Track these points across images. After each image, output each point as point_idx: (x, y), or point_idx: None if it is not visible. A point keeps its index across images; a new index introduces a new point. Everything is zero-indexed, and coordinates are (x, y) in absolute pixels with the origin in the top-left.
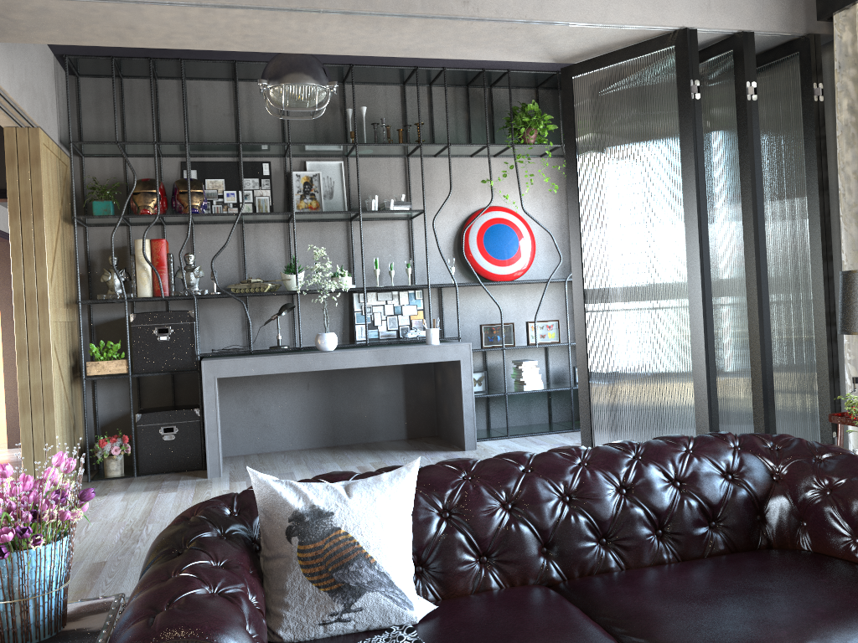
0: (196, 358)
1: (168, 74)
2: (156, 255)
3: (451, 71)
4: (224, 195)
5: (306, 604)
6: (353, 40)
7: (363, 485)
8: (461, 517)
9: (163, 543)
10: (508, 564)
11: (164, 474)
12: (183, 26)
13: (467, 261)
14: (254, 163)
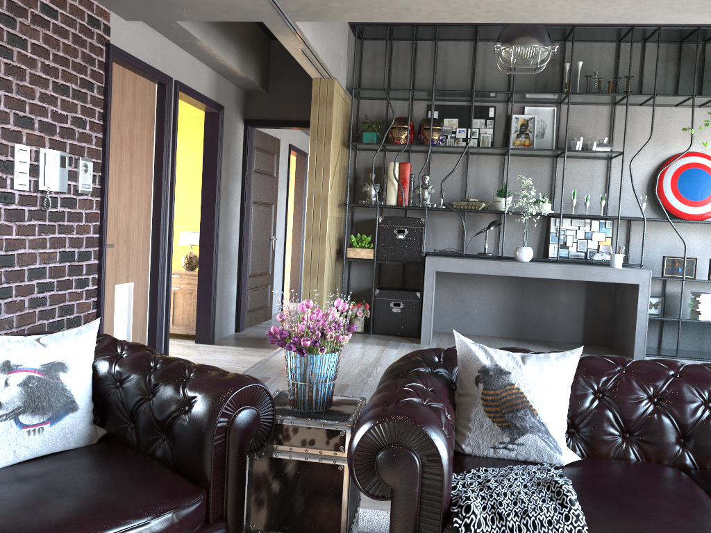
0: (422, 255)
1: (426, 36)
2: (402, 175)
3: (666, 29)
4: (457, 131)
5: (483, 431)
6: (574, 11)
7: (535, 358)
8: (611, 399)
9: (393, 370)
10: (646, 444)
11: (390, 336)
12: (443, 6)
13: (658, 199)
14: (482, 107)
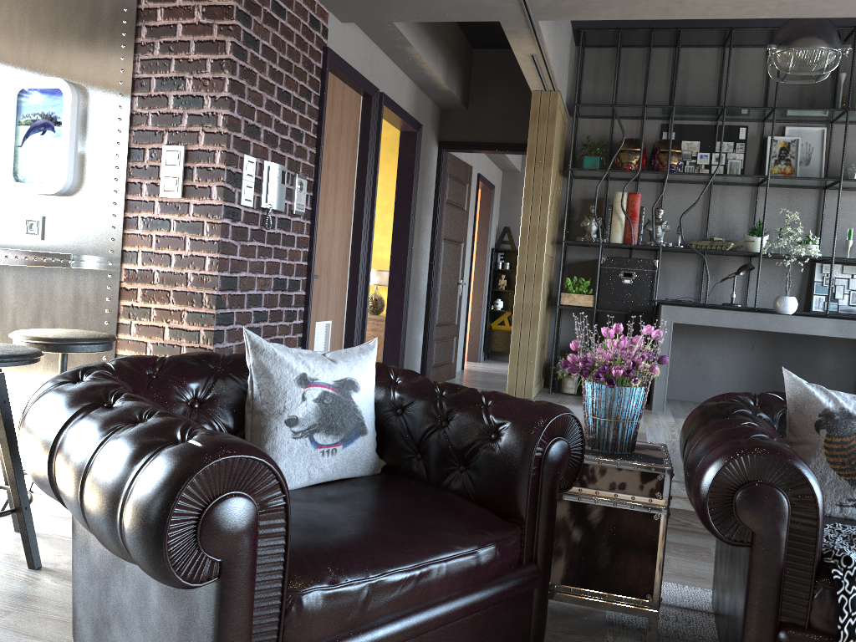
0: (653, 303)
1: (663, 42)
2: (630, 207)
3: None
4: (698, 157)
5: (825, 485)
6: None
7: None
8: None
9: (708, 411)
10: None
11: None
12: None
13: None
14: (731, 127)
